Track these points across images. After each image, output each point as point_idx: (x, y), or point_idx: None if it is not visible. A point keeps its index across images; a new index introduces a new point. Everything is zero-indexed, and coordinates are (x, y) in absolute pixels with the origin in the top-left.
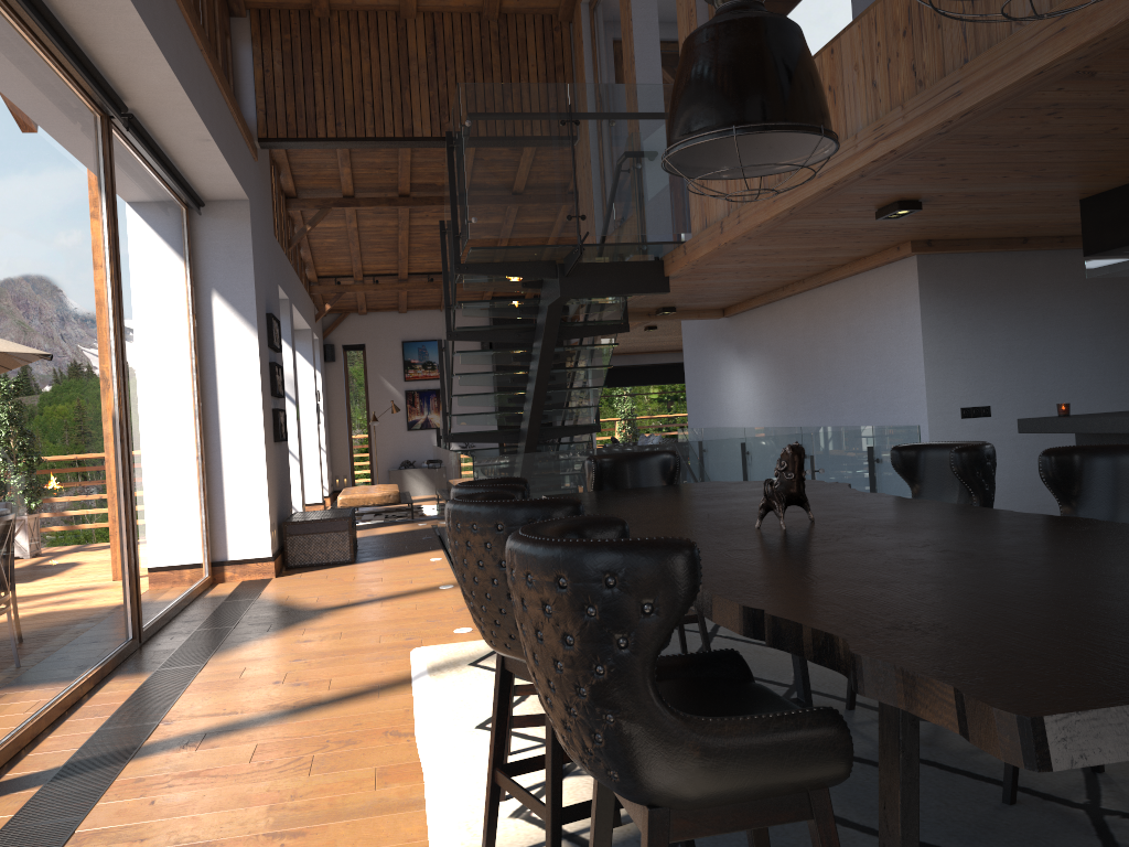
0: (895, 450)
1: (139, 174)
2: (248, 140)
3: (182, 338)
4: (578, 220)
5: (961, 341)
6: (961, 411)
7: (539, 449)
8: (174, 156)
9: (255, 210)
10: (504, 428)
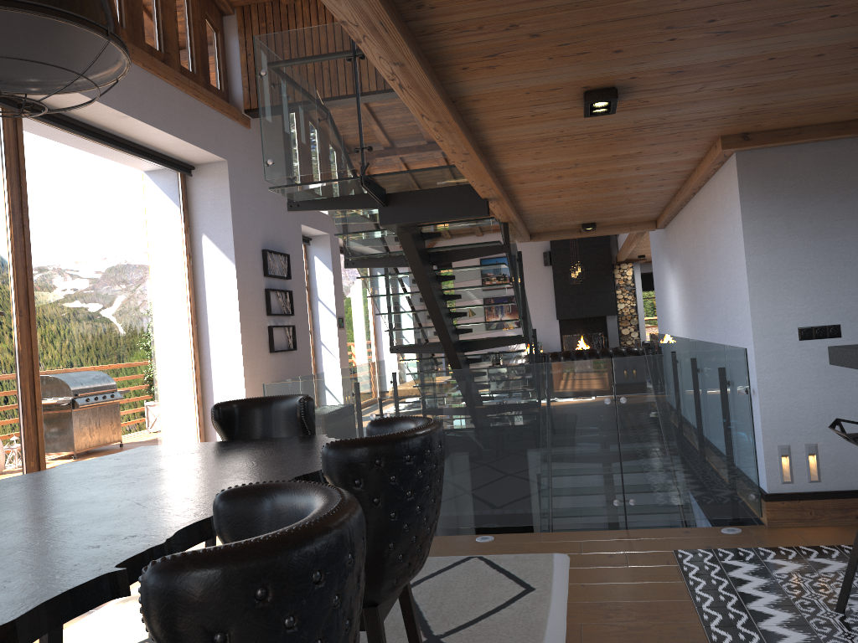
0: (368, 426)
1: (87, 150)
2: (225, 112)
3: (167, 275)
4: (361, 151)
5: (798, 248)
6: (799, 332)
7: (480, 358)
8: (121, 132)
9: (243, 168)
10: (564, 327)
